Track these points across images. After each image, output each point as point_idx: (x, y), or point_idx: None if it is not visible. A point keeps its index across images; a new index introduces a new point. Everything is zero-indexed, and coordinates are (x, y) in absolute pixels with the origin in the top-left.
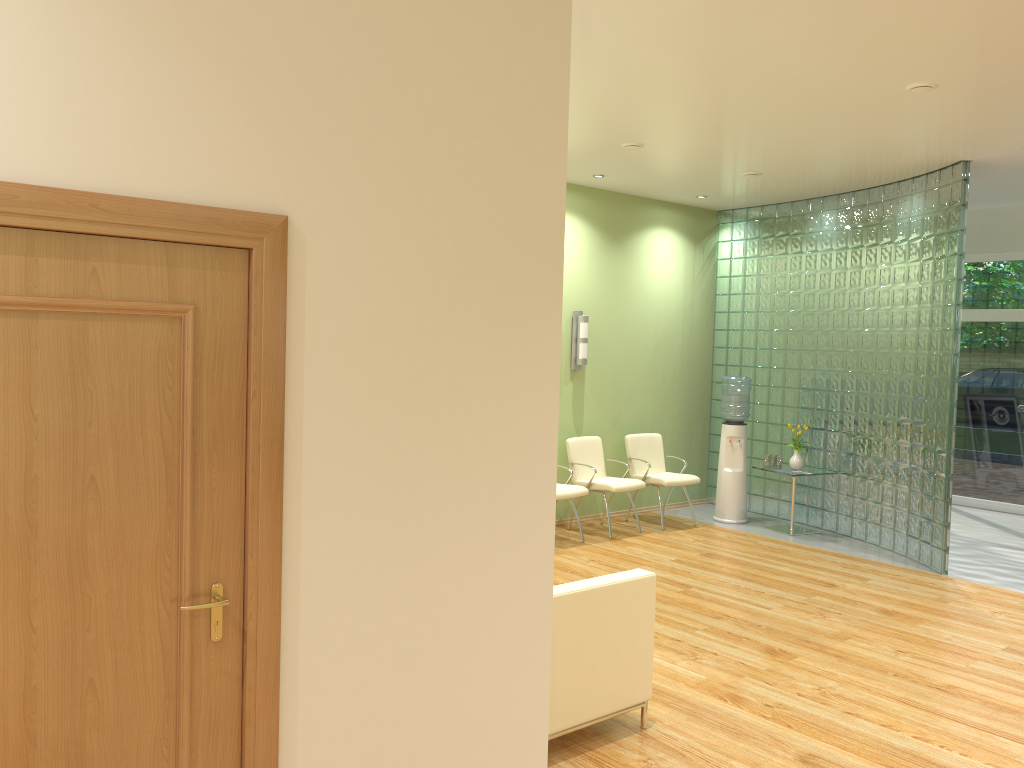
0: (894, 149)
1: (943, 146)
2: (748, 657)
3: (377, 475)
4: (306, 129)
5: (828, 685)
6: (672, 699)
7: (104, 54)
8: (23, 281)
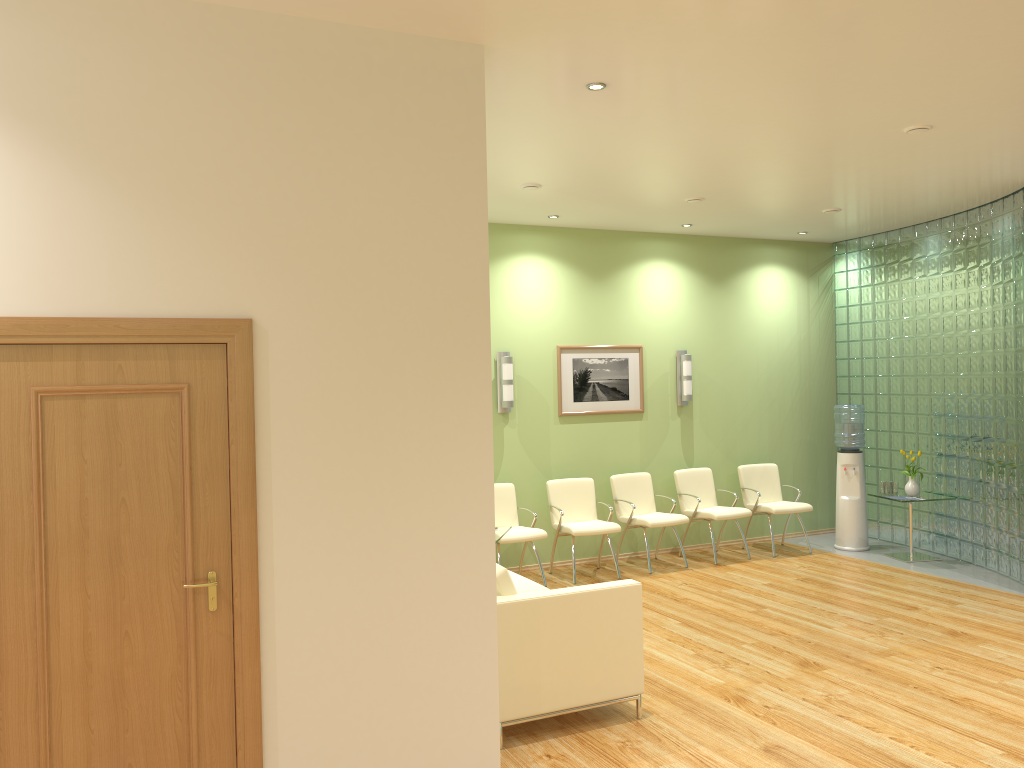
0: (952, 177)
1: (1001, 170)
2: (777, 667)
3: (332, 497)
4: (264, 258)
5: (839, 693)
6: (680, 698)
7: (121, 230)
8: (75, 376)
